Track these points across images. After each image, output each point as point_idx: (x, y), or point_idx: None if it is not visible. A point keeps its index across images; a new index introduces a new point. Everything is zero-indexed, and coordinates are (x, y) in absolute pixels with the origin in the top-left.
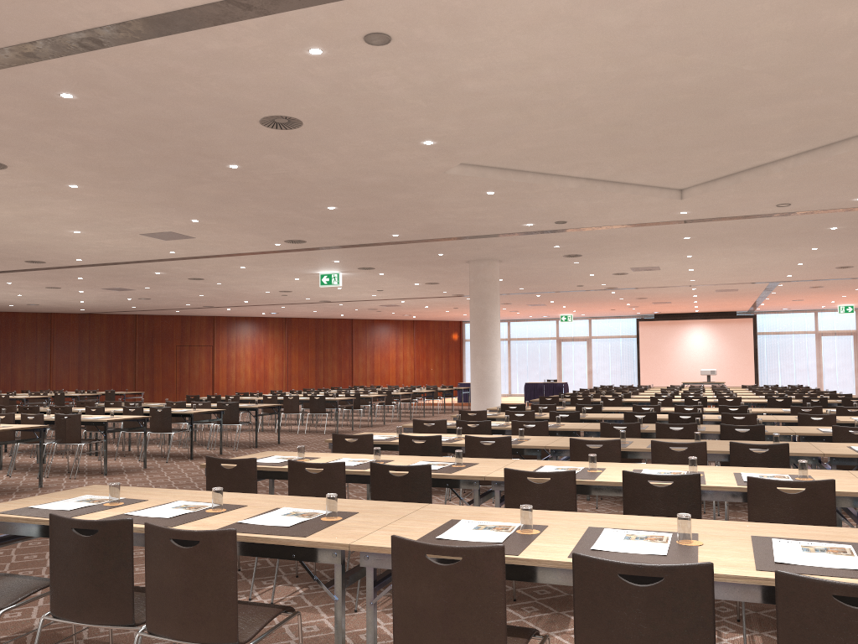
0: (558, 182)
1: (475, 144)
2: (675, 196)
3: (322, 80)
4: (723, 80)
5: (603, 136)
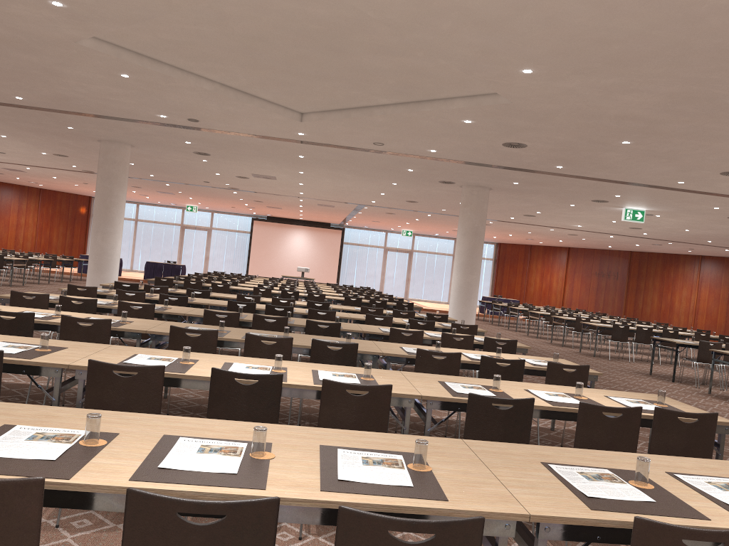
0: (194, 81)
1: (111, 20)
2: (297, 118)
3: None
4: (350, 21)
5: (240, 46)
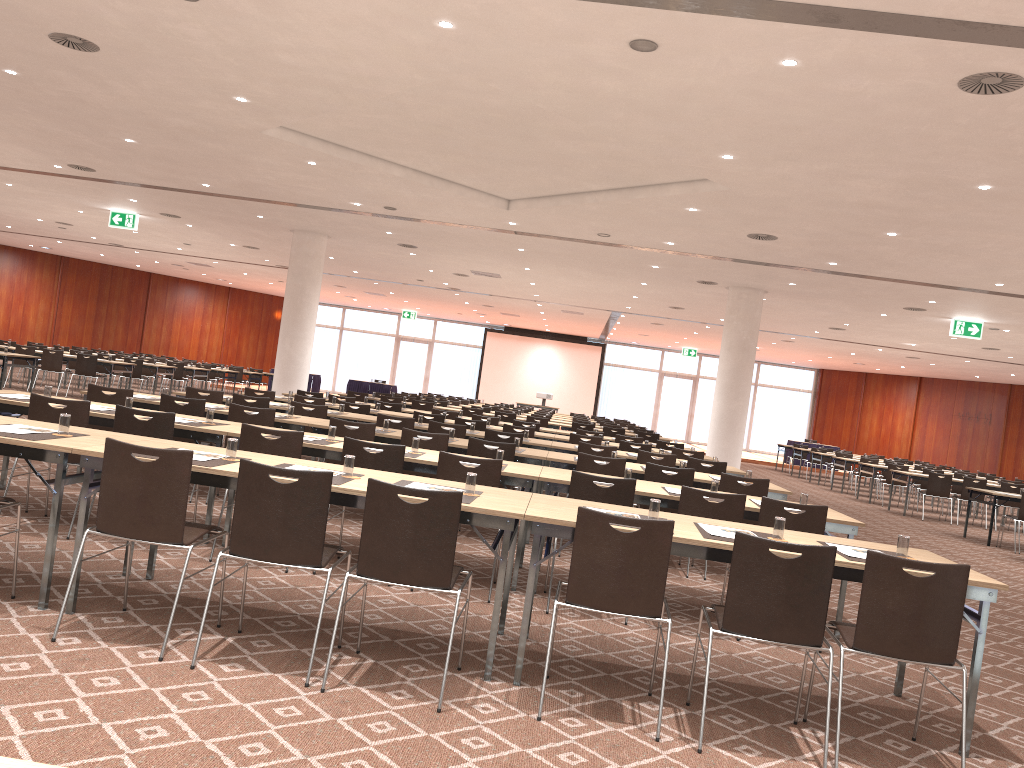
0: (383, 167)
1: (292, 112)
2: (502, 206)
3: (124, 15)
4: (528, 110)
5: (425, 133)
